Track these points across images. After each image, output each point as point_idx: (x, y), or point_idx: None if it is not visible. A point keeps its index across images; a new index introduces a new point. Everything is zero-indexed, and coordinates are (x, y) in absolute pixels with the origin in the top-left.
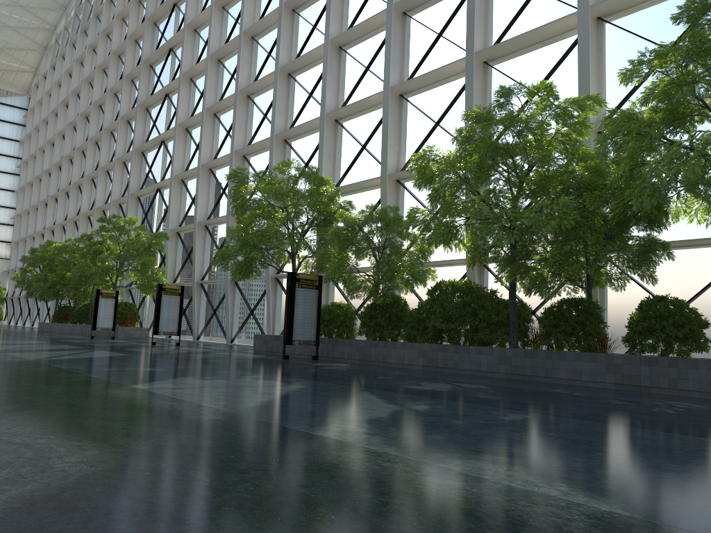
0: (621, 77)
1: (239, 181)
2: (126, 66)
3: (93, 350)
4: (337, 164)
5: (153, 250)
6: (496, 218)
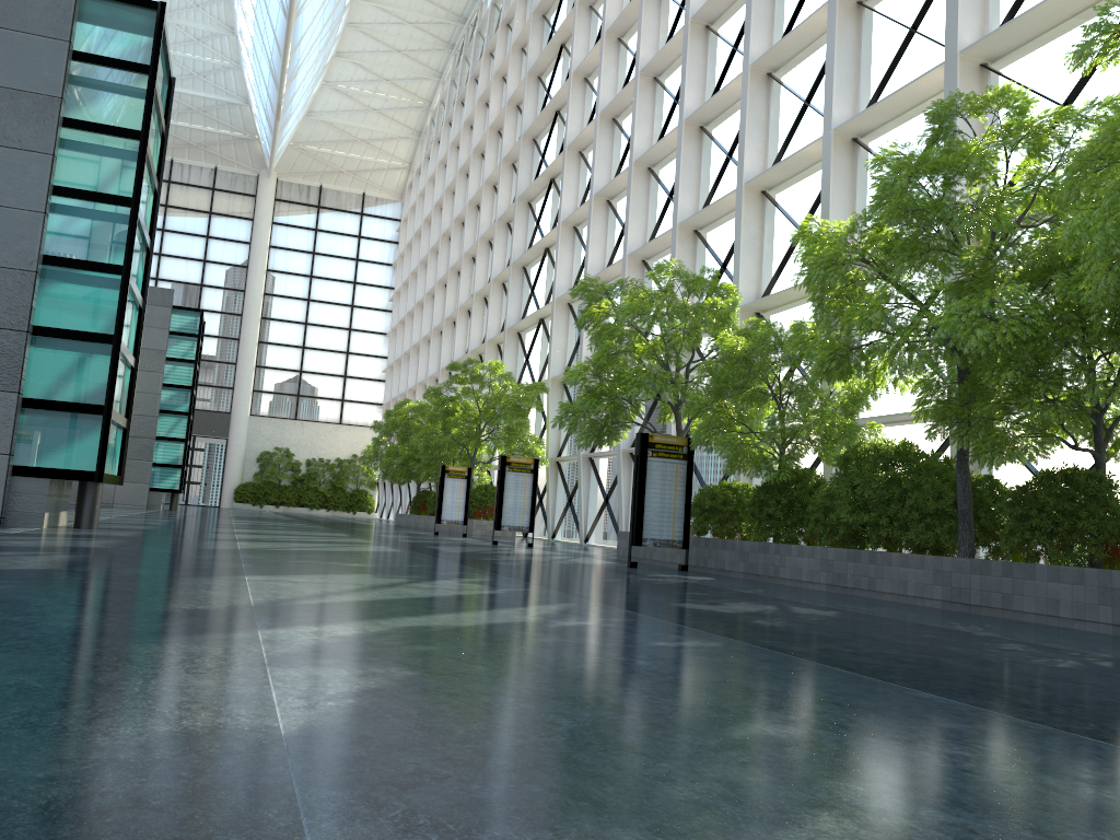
0: (1069, 59)
1: (588, 298)
2: (505, 145)
3: (371, 545)
4: (767, 263)
5: (522, 409)
6: (900, 331)
